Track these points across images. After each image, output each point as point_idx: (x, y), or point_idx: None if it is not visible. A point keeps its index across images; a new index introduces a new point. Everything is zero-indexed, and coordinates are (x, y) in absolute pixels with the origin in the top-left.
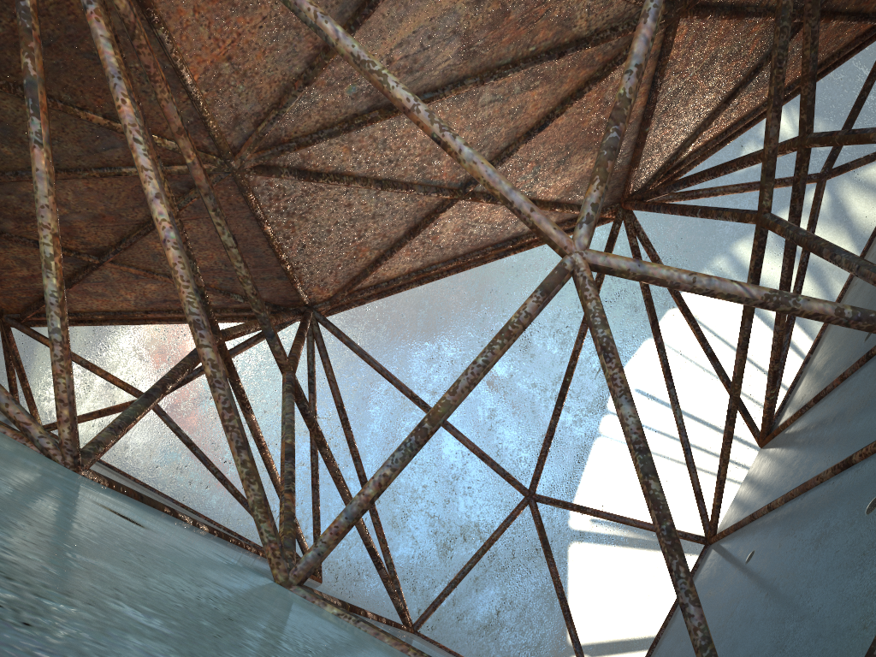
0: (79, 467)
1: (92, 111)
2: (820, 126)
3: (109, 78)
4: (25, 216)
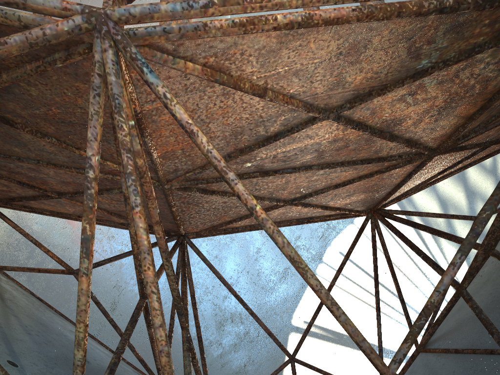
0: None
1: (84, 150)
2: None
3: (142, 252)
4: (16, 172)
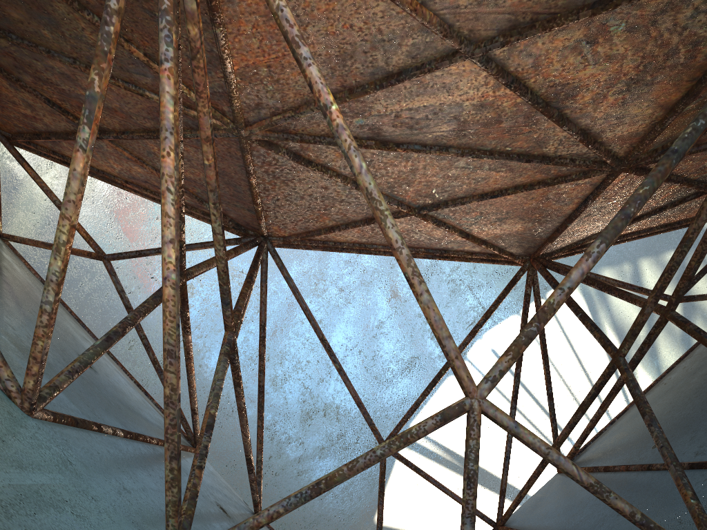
0: (33, 412)
1: (136, 46)
2: None
3: (163, 129)
4: (44, 79)
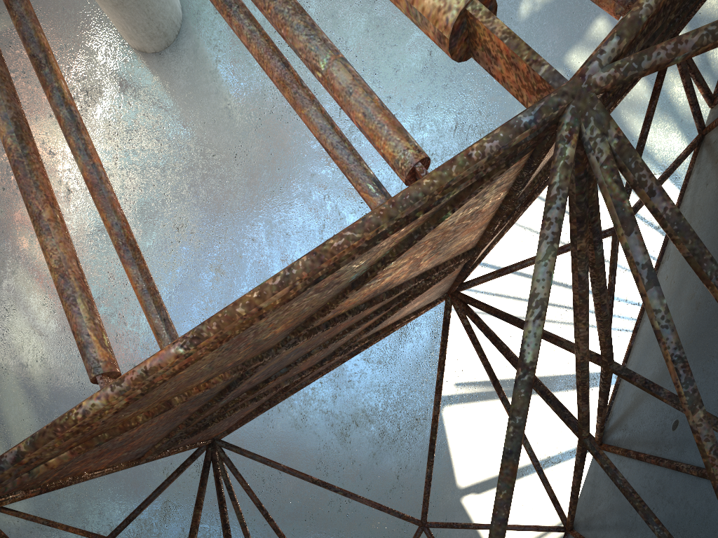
0: None
1: None
2: None
3: None
4: None
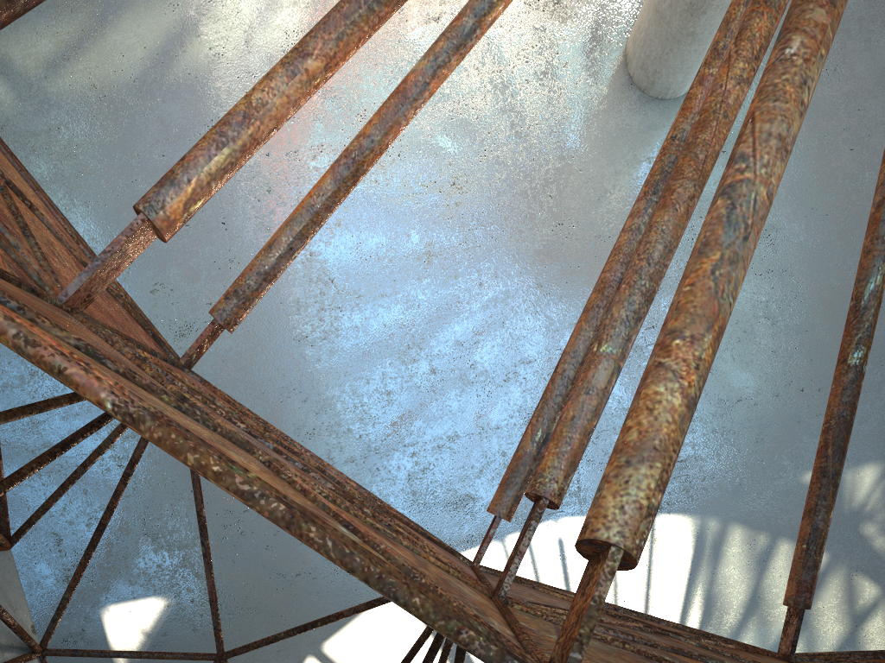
0: None
1: None
2: (881, 516)
3: None
4: None
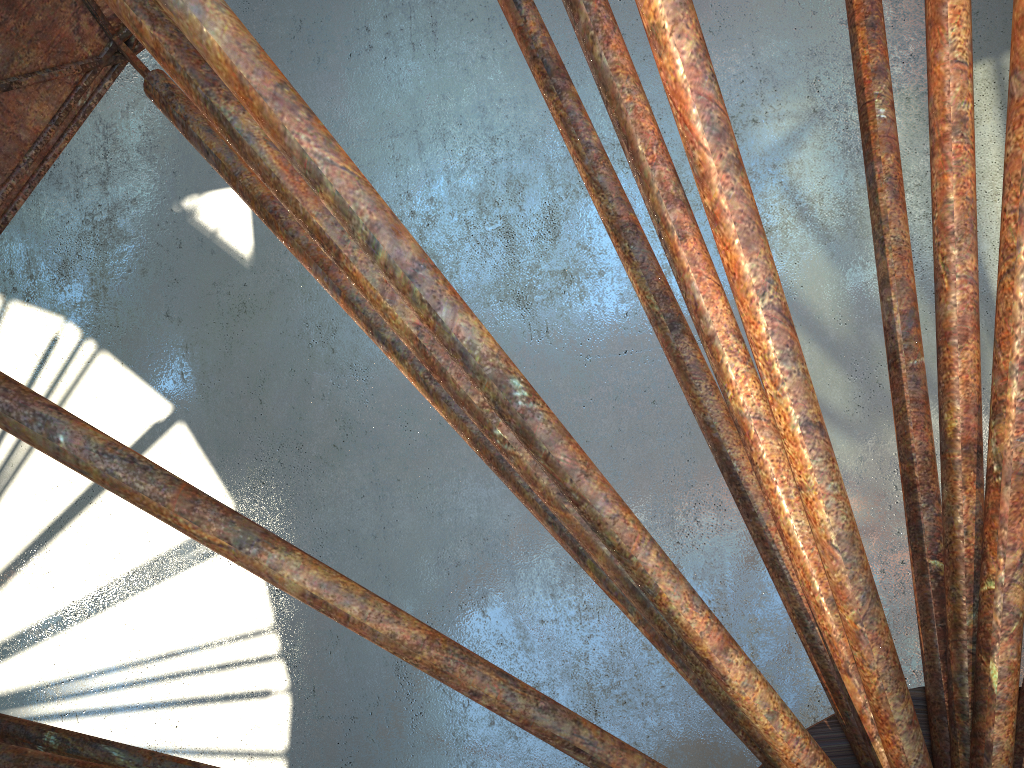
0: None
1: None
2: None
3: None
4: None
